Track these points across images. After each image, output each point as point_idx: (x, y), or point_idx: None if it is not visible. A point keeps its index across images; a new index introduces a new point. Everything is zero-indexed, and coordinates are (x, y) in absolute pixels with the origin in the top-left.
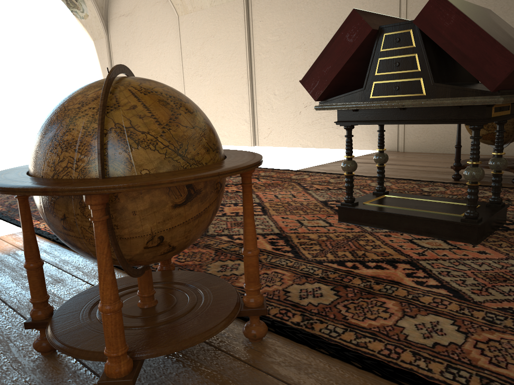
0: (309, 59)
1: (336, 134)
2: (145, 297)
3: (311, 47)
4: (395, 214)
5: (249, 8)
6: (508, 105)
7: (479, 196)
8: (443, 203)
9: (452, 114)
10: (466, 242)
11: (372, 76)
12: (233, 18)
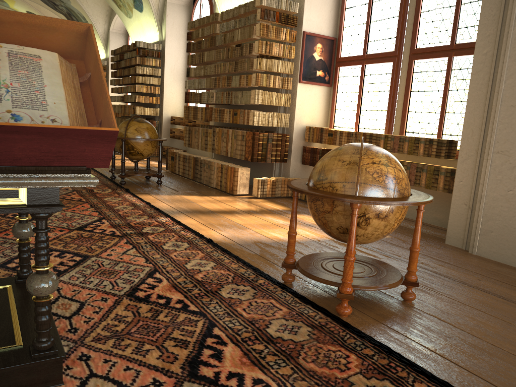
0: None
1: None
2: None
3: None
4: None
5: None
6: None
7: None
8: None
9: None
10: None
11: None
12: None
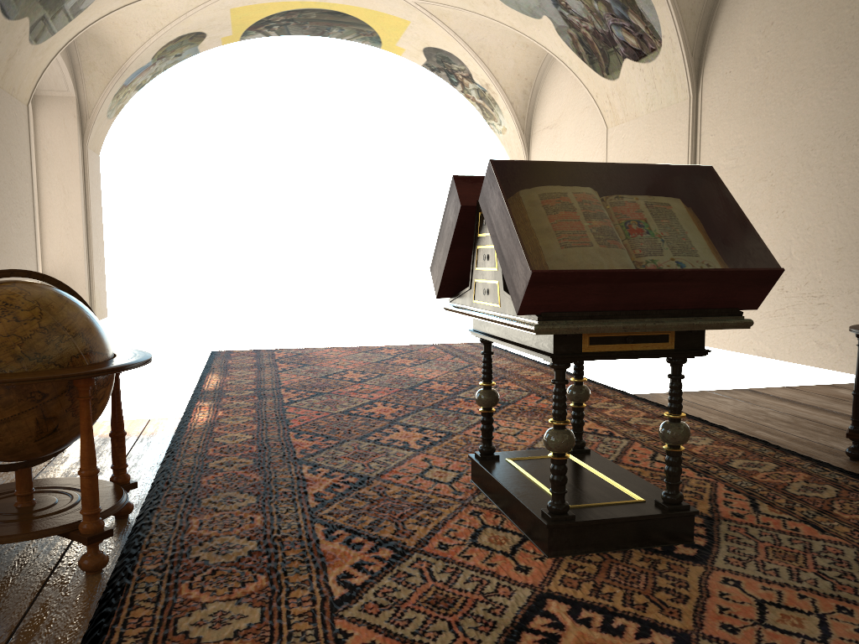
0: (778, 201)
1: (811, 338)
2: (17, 496)
3: (782, 180)
4: (499, 483)
5: (698, 114)
6: (661, 333)
7: (793, 493)
8: (606, 485)
9: (534, 340)
10: (540, 550)
11: (474, 271)
12: (674, 130)
